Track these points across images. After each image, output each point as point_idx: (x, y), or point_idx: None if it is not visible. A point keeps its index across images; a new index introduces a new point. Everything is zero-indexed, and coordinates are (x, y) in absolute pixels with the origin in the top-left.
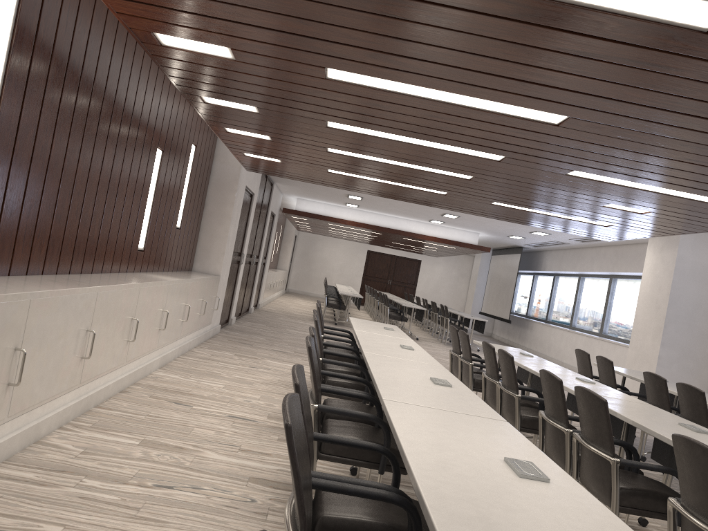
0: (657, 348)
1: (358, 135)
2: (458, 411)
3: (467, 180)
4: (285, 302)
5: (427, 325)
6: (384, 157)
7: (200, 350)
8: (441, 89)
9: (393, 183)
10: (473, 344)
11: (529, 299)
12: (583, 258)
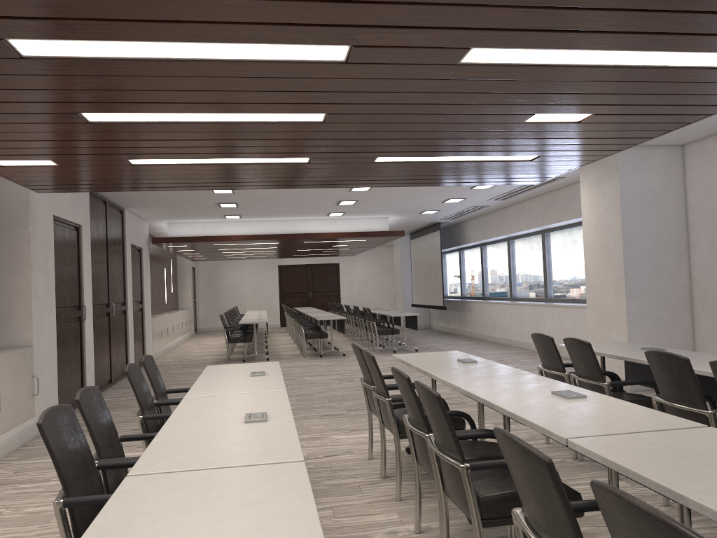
0: (623, 302)
1: (90, 65)
2: None
3: (320, 123)
4: (190, 346)
5: (356, 333)
6: (175, 110)
7: (0, 468)
8: None
9: (230, 161)
10: (411, 343)
11: (461, 278)
12: (508, 219)
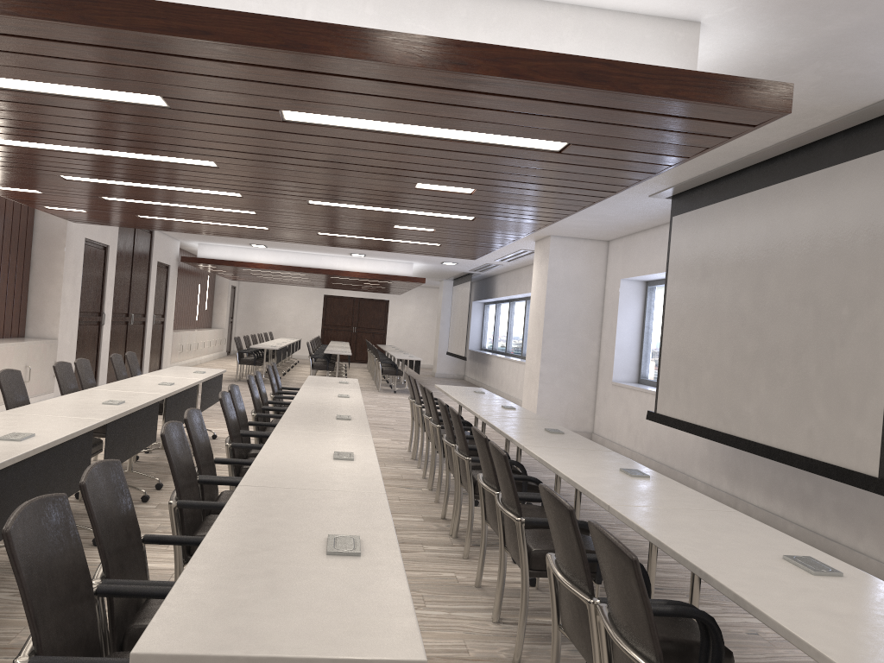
0: (539, 365)
1: (102, 185)
2: (64, 416)
3: (255, 215)
4: (213, 365)
5: (375, 373)
6: (157, 201)
7: None
8: (90, 148)
9: (211, 223)
10: None
11: (494, 331)
12: (521, 280)
